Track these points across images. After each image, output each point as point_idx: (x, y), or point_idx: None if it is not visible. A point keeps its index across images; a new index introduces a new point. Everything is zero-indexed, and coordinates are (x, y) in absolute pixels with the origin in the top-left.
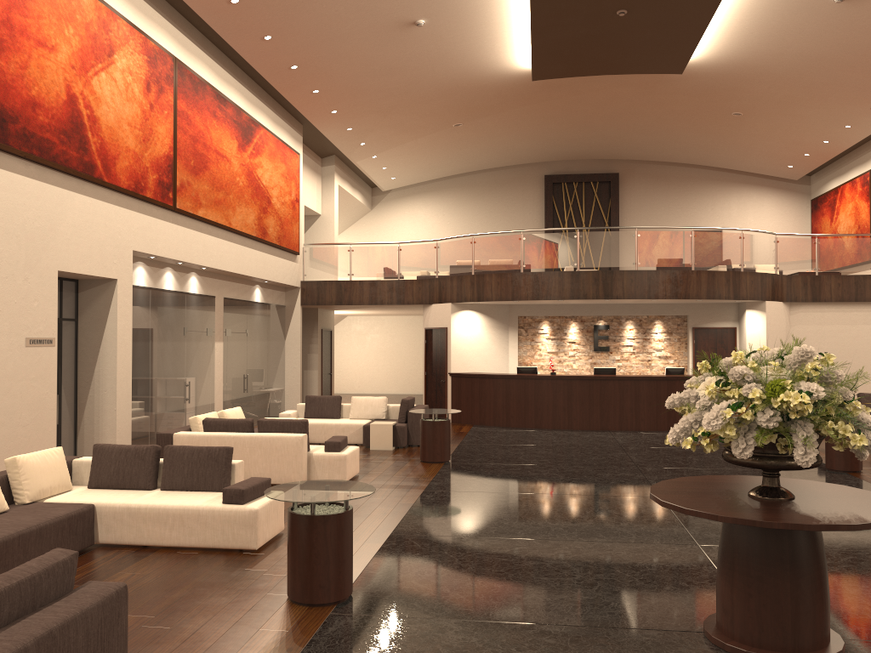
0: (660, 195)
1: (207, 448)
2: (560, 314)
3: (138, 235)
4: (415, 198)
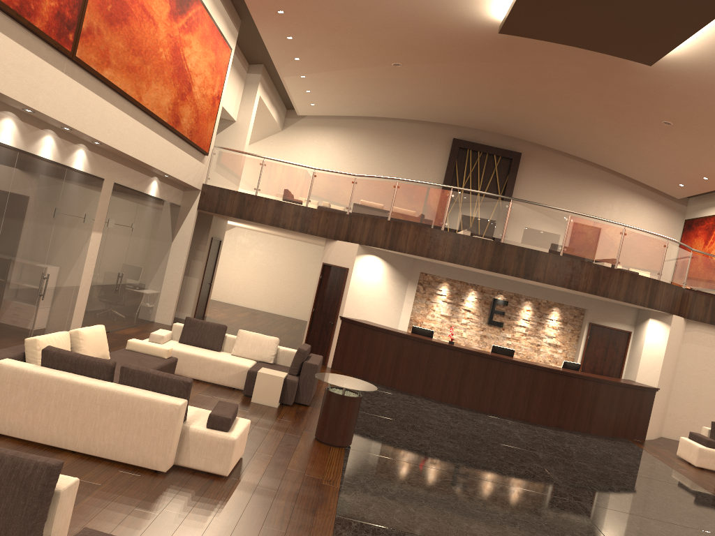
0: (553, 182)
1: (12, 458)
2: (463, 279)
3: (11, 73)
4: (326, 130)
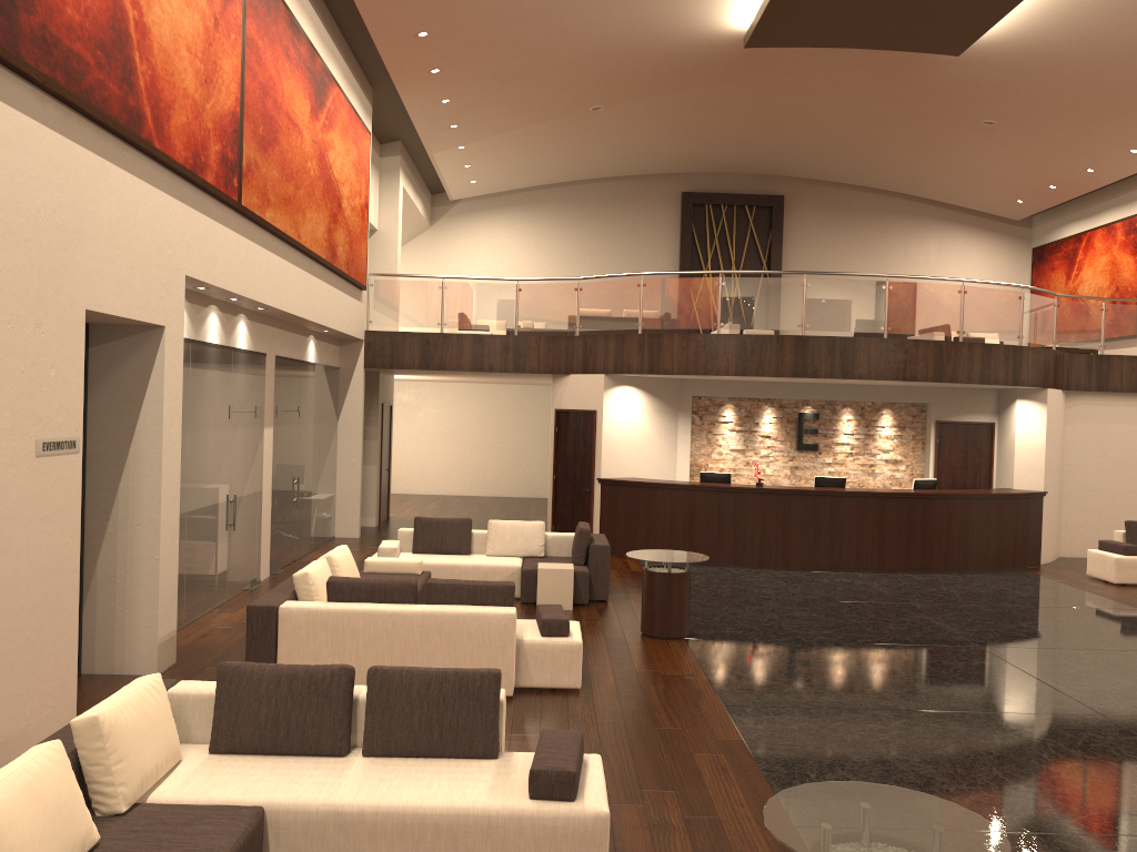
0: (837, 229)
1: (456, 674)
2: (752, 395)
3: (192, 248)
4: (495, 213)
